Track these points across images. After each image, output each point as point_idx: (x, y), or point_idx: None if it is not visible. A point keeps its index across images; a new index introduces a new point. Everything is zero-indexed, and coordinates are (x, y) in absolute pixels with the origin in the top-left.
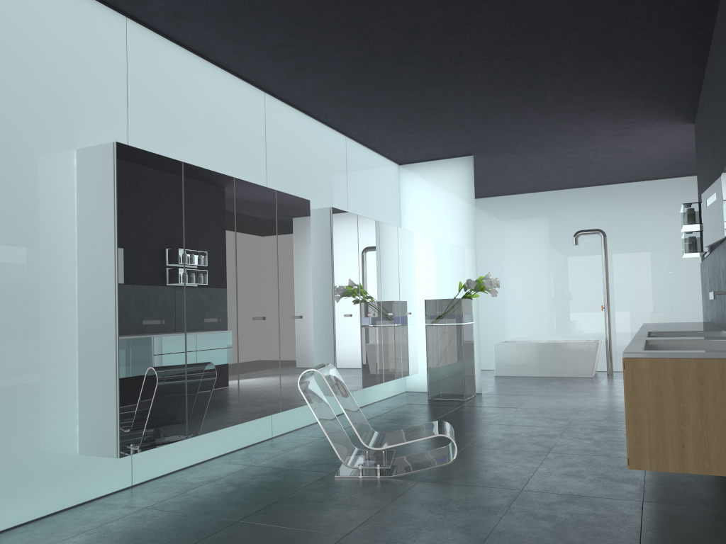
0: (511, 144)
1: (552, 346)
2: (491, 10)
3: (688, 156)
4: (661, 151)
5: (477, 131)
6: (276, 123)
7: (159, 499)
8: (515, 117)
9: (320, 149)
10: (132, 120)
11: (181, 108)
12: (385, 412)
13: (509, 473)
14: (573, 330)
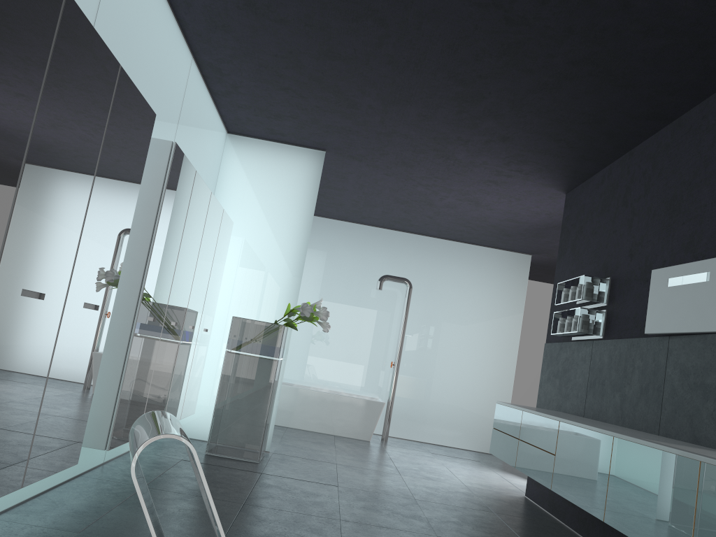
0: (380, 152)
1: (334, 398)
2: None
3: (518, 227)
4: (503, 214)
5: (361, 119)
6: None
7: None
8: (421, 117)
9: (164, 55)
10: None
11: None
12: (159, 475)
13: None
14: (350, 382)
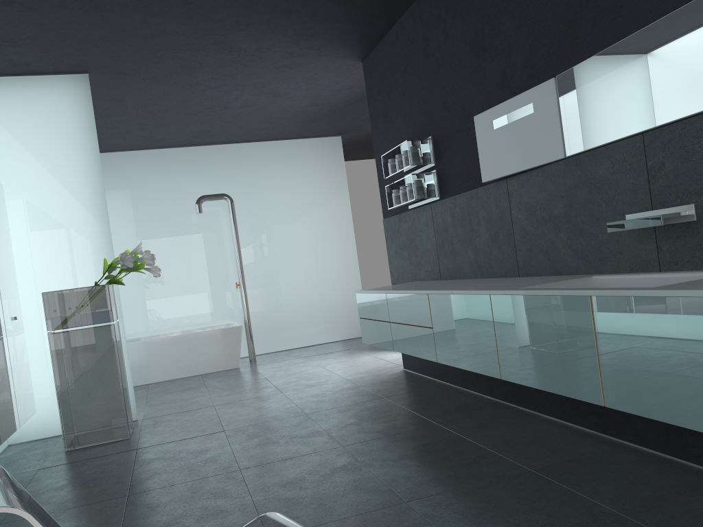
0: (153, 60)
1: (189, 338)
2: None
3: (322, 110)
4: (304, 100)
5: (118, 23)
6: None
7: None
8: (188, 5)
9: None
10: None
11: None
12: None
13: None
14: (199, 316)
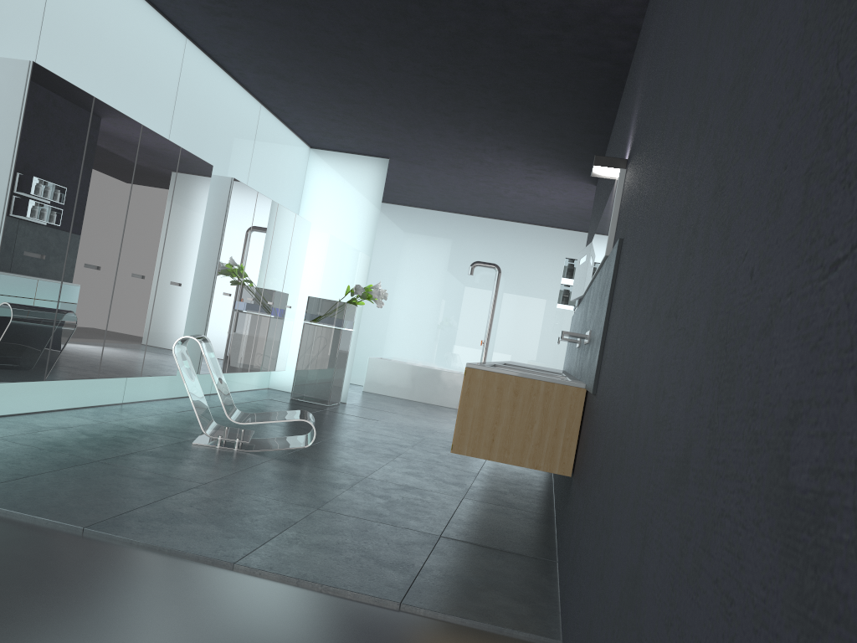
0: (429, 158)
1: (426, 371)
2: (433, 37)
3: (589, 213)
4: (566, 203)
5: (398, 137)
6: (192, 74)
7: (7, 433)
8: (437, 135)
9: (232, 112)
10: (45, 37)
11: (97, 36)
12: (244, 402)
13: (358, 465)
14: (450, 360)
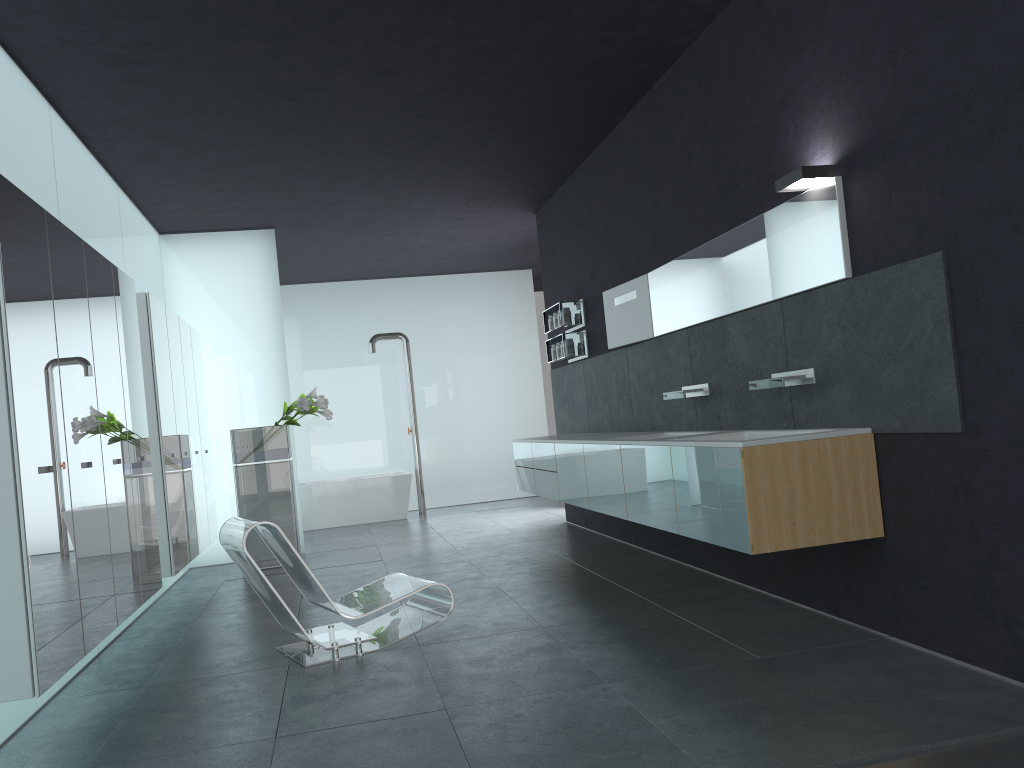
0: (333, 218)
1: (356, 484)
2: (445, 58)
3: (505, 248)
4: (483, 241)
5: (306, 197)
6: (62, 156)
7: (82, 754)
8: (366, 186)
9: (100, 203)
10: None
11: None
12: (213, 594)
13: (502, 617)
14: (368, 463)
